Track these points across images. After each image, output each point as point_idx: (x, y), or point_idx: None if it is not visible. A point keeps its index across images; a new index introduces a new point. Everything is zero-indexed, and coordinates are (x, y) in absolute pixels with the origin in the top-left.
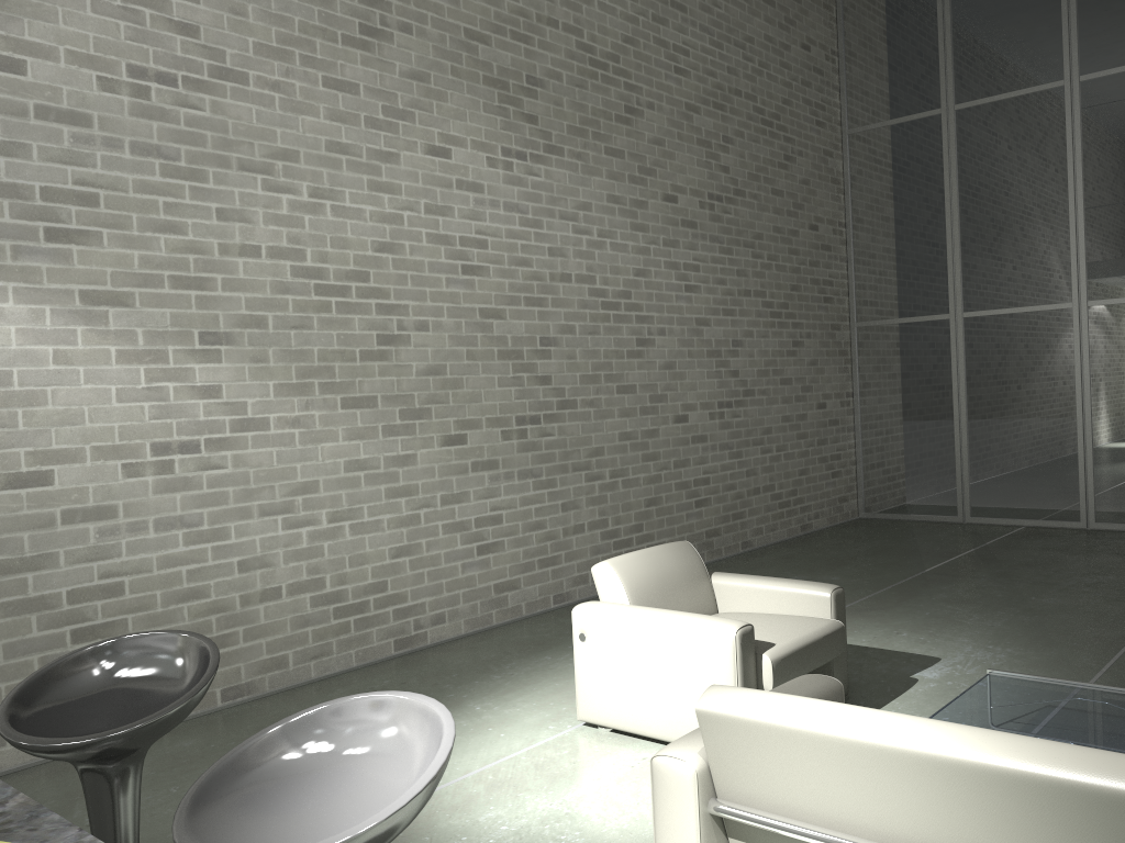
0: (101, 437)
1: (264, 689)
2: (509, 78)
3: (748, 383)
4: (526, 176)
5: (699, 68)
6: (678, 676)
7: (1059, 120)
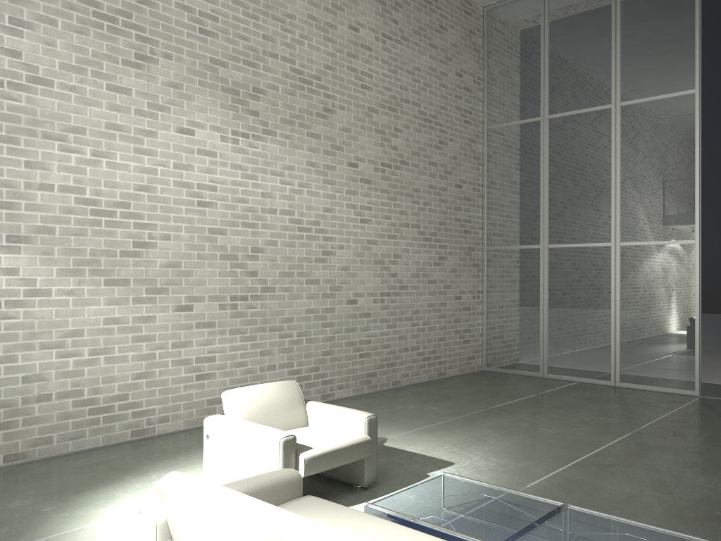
0: None
1: (34, 457)
2: (240, 88)
3: (404, 281)
4: (248, 148)
5: (379, 85)
6: (251, 464)
7: (608, 128)
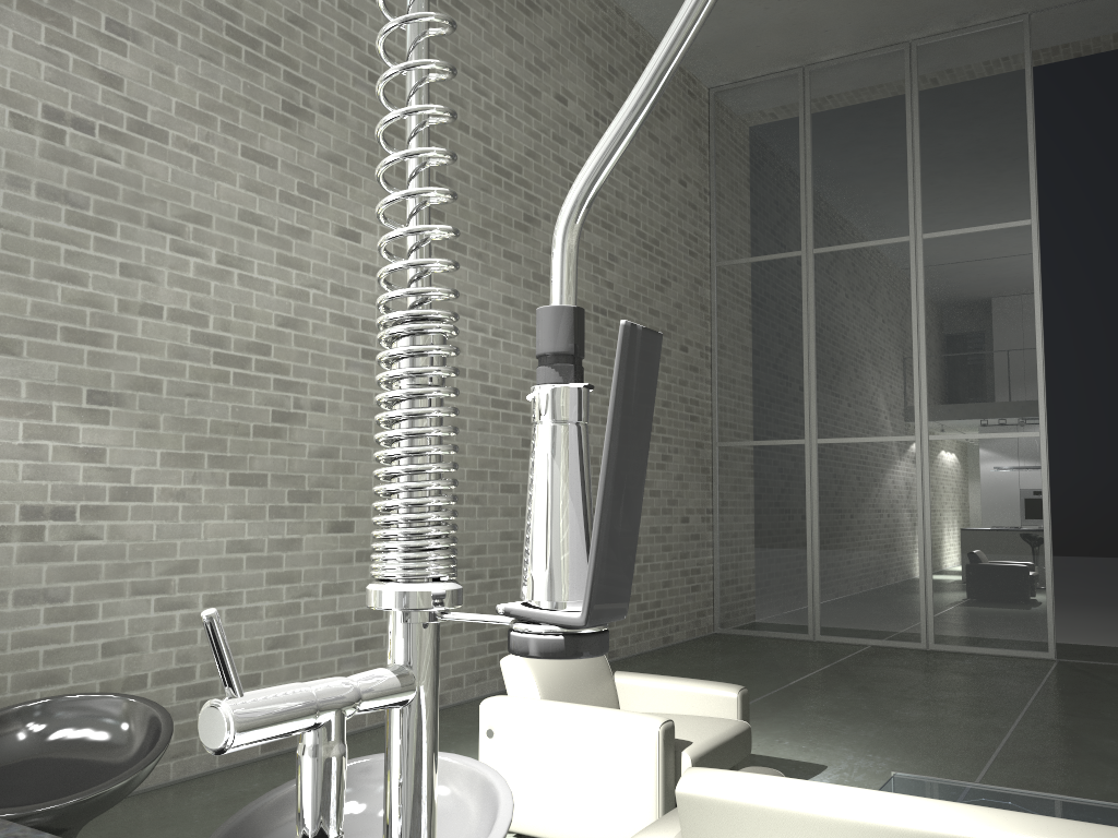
0: None
1: None
2: None
3: None
4: None
5: None
6: (595, 775)
7: (905, 270)
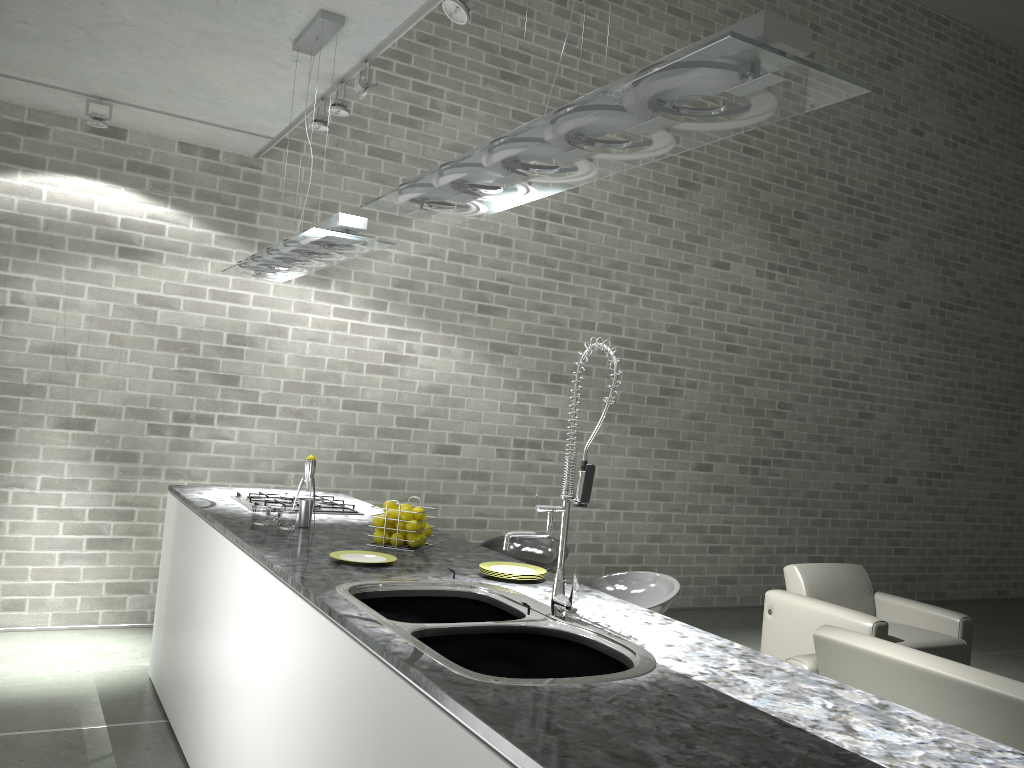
0: (488, 431)
1: None
2: (780, 213)
3: (959, 460)
4: (784, 283)
5: (944, 203)
6: None
7: None
